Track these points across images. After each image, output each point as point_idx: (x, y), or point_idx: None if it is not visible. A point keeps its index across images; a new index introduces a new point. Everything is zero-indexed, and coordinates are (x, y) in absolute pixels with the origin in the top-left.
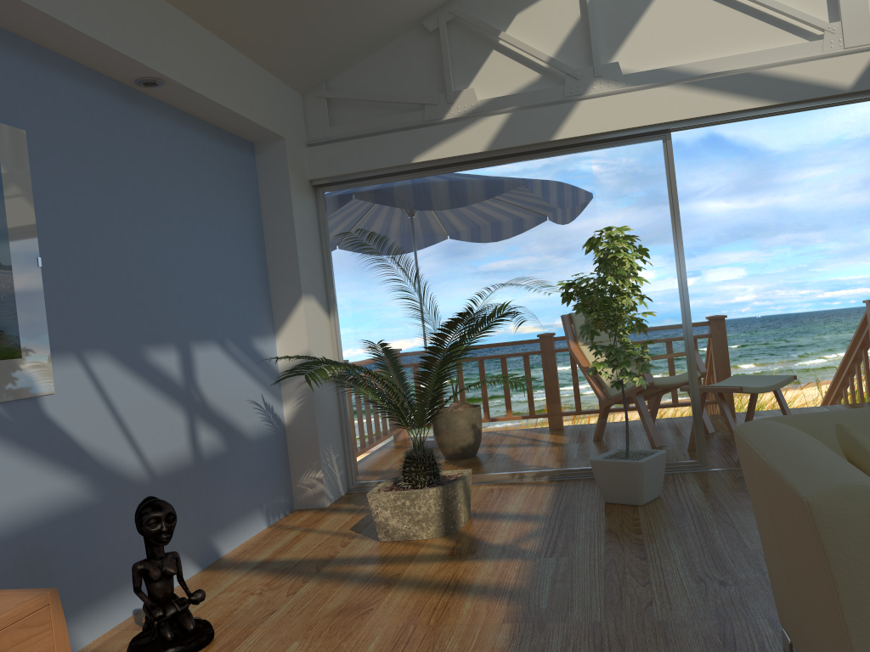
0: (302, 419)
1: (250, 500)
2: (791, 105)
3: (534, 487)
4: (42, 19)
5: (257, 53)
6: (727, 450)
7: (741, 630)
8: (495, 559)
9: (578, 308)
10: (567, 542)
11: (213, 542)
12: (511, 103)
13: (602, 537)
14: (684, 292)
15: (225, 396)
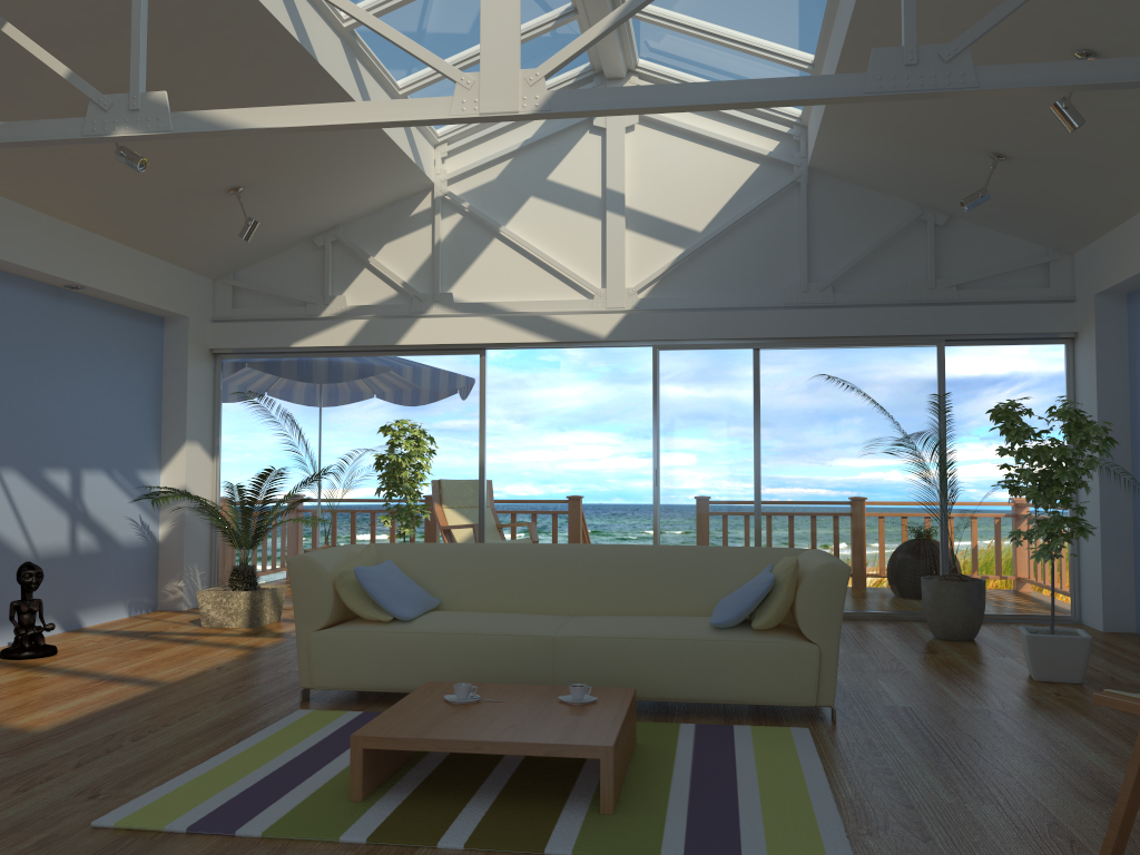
0: (173, 539)
1: (115, 592)
2: (567, 343)
3: None
4: (3, 262)
5: (169, 257)
6: None
7: None
8: (267, 637)
9: (381, 475)
10: None
11: (78, 615)
12: (372, 311)
13: None
14: (482, 472)
15: (105, 510)
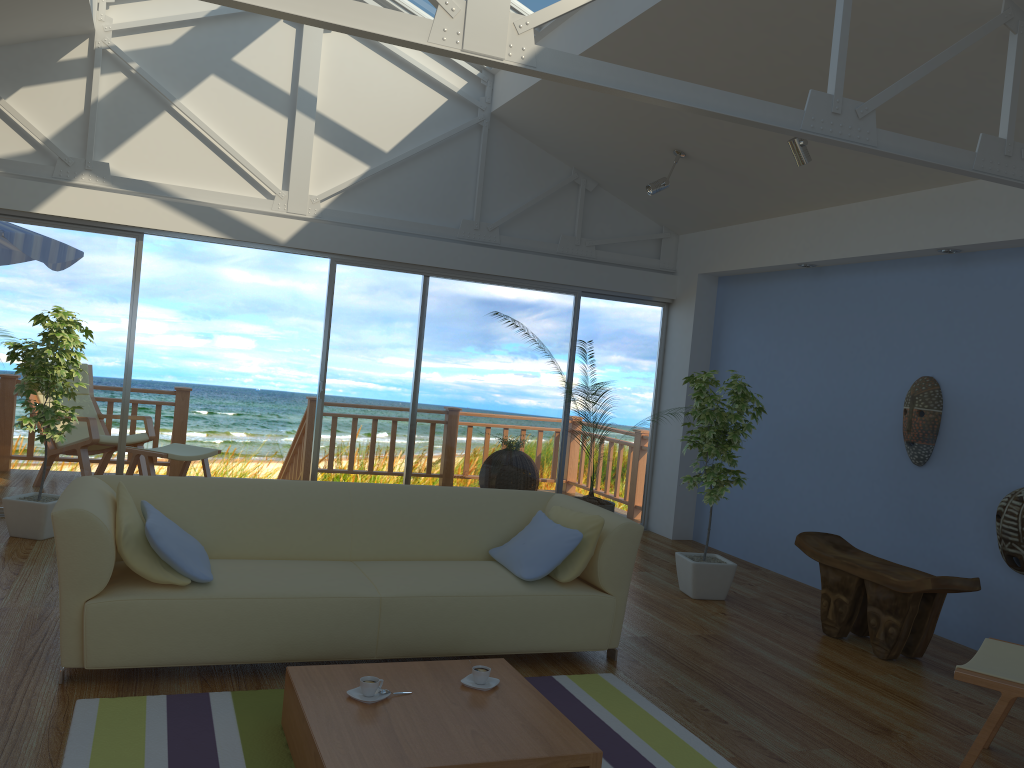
0: None
1: None
2: (241, 242)
3: None
4: None
5: None
6: None
7: (57, 611)
8: None
9: (19, 368)
10: None
11: None
12: None
13: None
14: (129, 369)
15: None
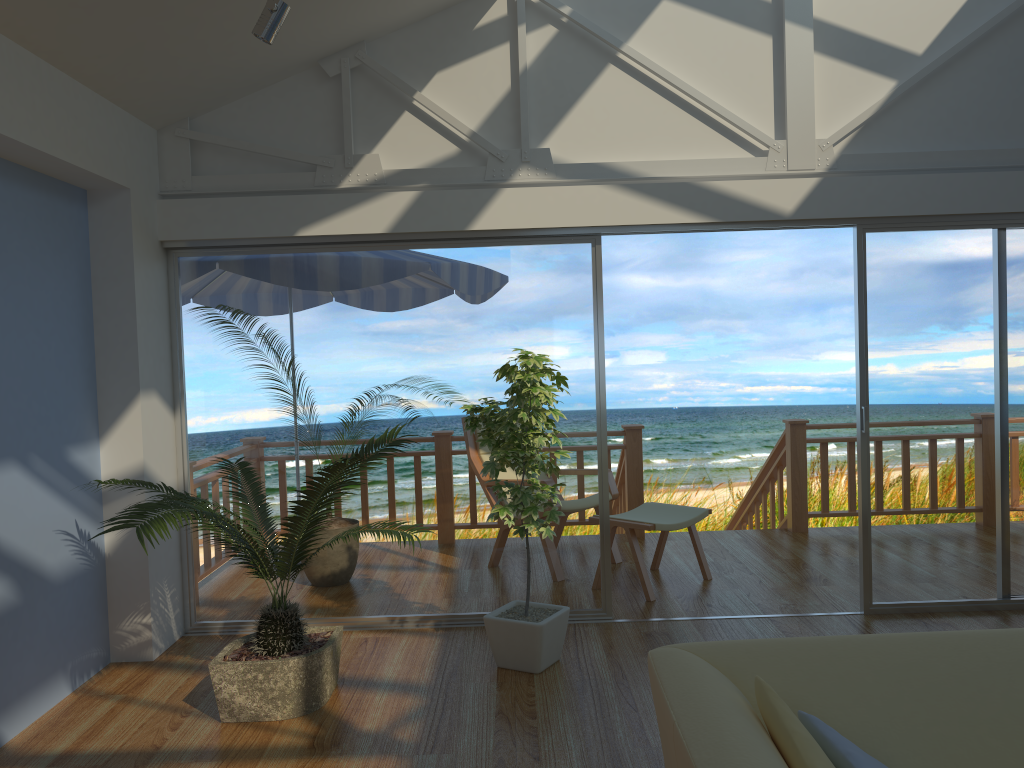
0: (130, 549)
1: (49, 662)
2: (730, 224)
3: (417, 638)
4: None
5: (100, 82)
6: (634, 591)
7: None
8: (365, 755)
9: (483, 439)
10: (451, 730)
11: None
12: (423, 178)
13: (492, 723)
14: (602, 419)
15: (24, 529)
